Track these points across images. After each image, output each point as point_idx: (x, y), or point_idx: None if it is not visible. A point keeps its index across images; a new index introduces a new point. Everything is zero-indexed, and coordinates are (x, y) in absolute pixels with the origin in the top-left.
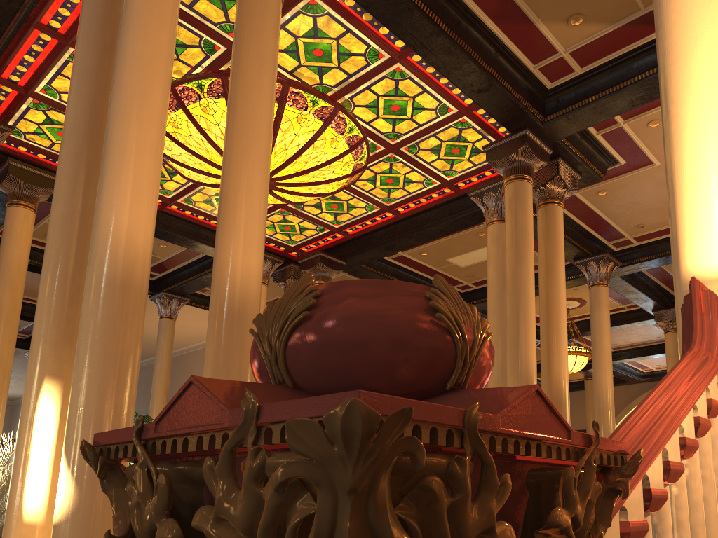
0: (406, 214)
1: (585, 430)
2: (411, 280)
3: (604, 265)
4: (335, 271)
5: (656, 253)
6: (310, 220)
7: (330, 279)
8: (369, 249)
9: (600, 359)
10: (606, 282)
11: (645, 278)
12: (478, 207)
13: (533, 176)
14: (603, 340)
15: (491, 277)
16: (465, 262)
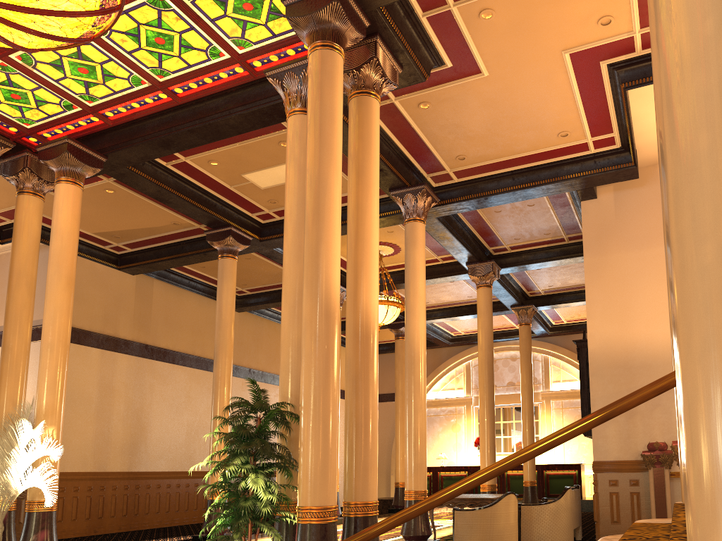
0: (186, 99)
1: (393, 394)
2: (199, 199)
3: (421, 199)
4: (90, 168)
5: (476, 193)
6: (49, 87)
7: (83, 178)
8: (138, 142)
9: (414, 302)
10: (423, 218)
11: (462, 225)
12: (279, 97)
13: (345, 57)
14: (417, 282)
15: (290, 180)
16: (265, 181)
